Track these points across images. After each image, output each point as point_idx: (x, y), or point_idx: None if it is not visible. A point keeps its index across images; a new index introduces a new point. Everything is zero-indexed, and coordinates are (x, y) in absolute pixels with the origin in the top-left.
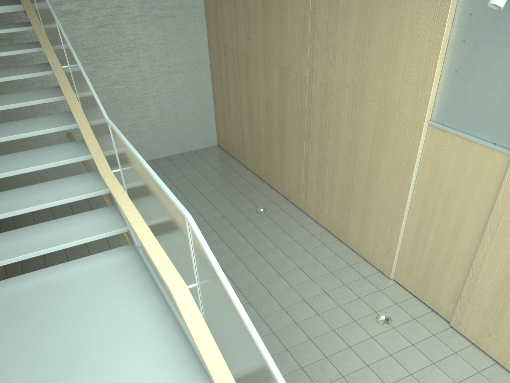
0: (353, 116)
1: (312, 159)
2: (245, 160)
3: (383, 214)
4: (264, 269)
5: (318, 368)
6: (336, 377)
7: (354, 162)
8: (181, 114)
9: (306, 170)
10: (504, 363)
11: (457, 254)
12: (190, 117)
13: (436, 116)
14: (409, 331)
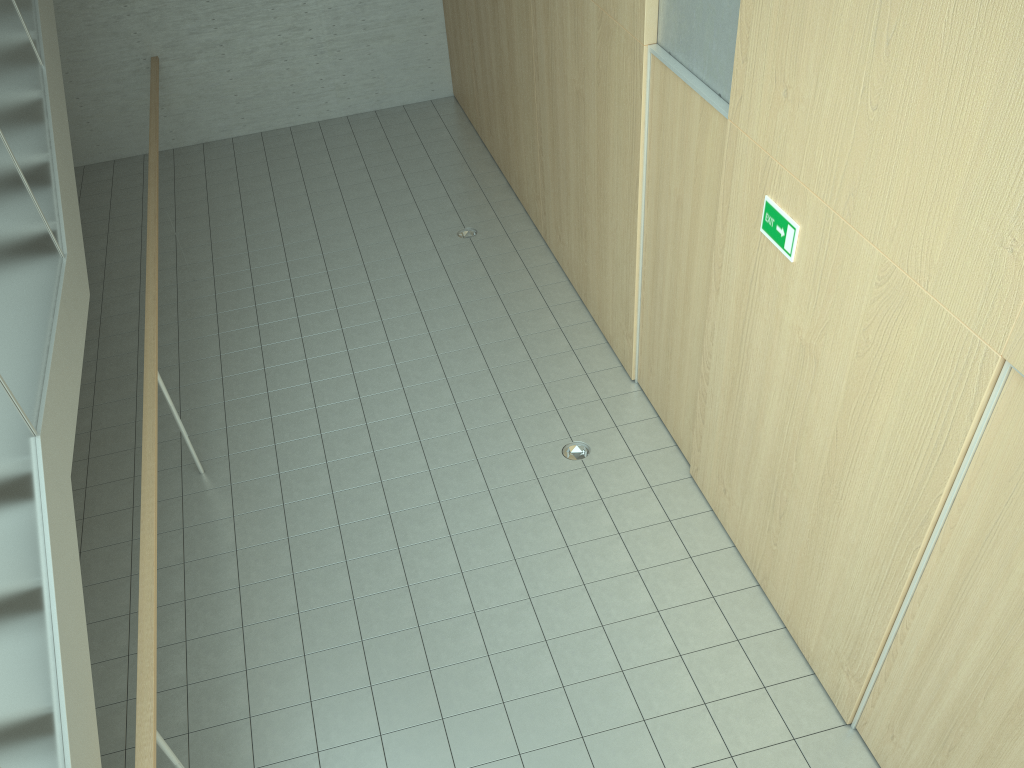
0: (577, 33)
1: (544, 128)
2: (482, 129)
3: (618, 246)
4: (415, 342)
5: (417, 518)
6: (438, 536)
7: (584, 134)
8: (374, 26)
9: (541, 152)
10: (740, 547)
11: (692, 328)
12: (394, 32)
13: (662, 34)
14: (610, 475)
